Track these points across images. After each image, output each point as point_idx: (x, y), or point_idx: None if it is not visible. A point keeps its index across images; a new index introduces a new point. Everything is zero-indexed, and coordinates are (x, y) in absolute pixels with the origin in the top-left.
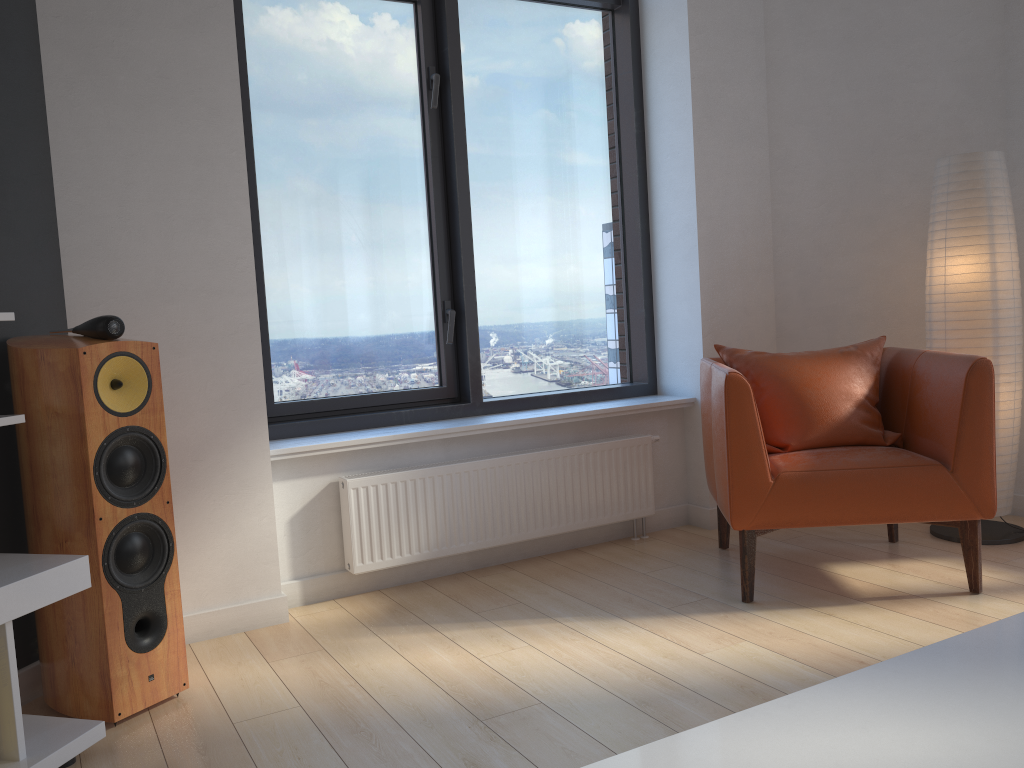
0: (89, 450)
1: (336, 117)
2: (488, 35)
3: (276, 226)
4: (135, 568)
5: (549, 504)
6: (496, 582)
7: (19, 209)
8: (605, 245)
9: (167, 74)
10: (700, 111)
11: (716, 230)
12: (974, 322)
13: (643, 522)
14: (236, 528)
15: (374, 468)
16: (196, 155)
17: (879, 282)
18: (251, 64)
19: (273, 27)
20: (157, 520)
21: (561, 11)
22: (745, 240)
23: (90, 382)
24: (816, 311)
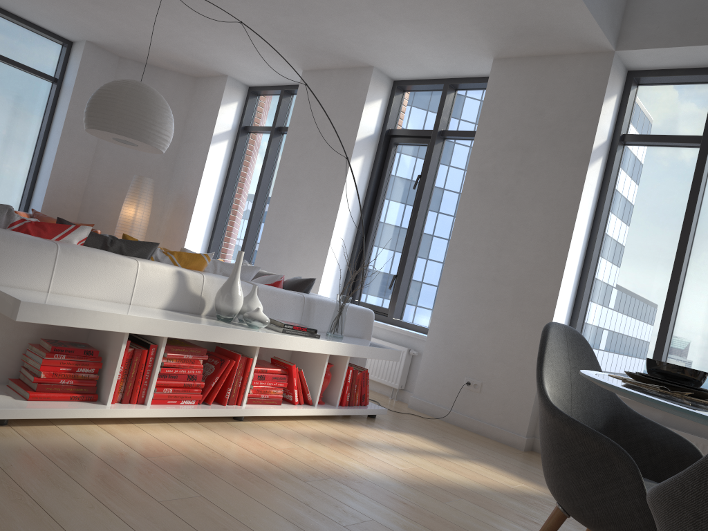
0: None
1: None
2: None
3: None
4: None
5: None
6: None
7: None
8: (20, 166)
9: None
10: (66, 131)
11: (60, 174)
12: (125, 228)
13: None
14: None
15: None
16: None
17: (118, 212)
18: None
19: None
20: None
21: (28, 76)
22: (73, 181)
23: None
24: (94, 215)
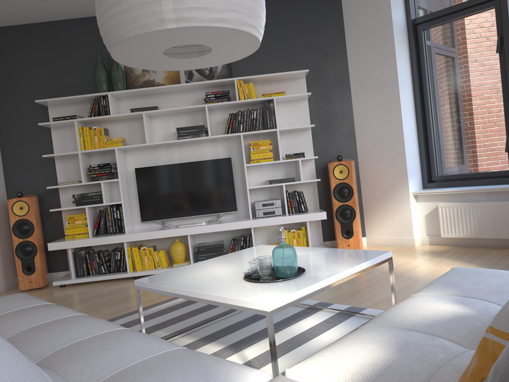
0: (331, 187)
1: (460, 67)
2: None
3: (438, 113)
4: (345, 218)
5: None
6: (492, 252)
7: (342, 126)
8: None
9: (378, 80)
10: None
11: None
12: None
13: None
14: (399, 214)
15: (456, 201)
16: (386, 101)
17: None
18: (428, 58)
19: (435, 42)
20: (350, 206)
21: None
22: None
23: (331, 171)
24: None
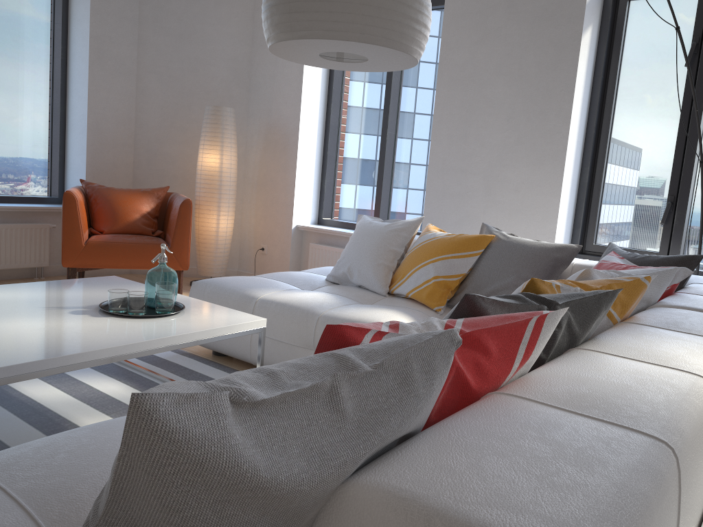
0: None
1: None
2: None
3: None
4: None
5: None
6: None
7: None
8: (39, 117)
9: None
10: (94, 55)
11: (99, 120)
12: (211, 185)
13: (42, 270)
14: None
15: None
16: None
17: (186, 161)
18: None
19: None
20: None
21: None
22: (117, 128)
23: None
24: (154, 171)
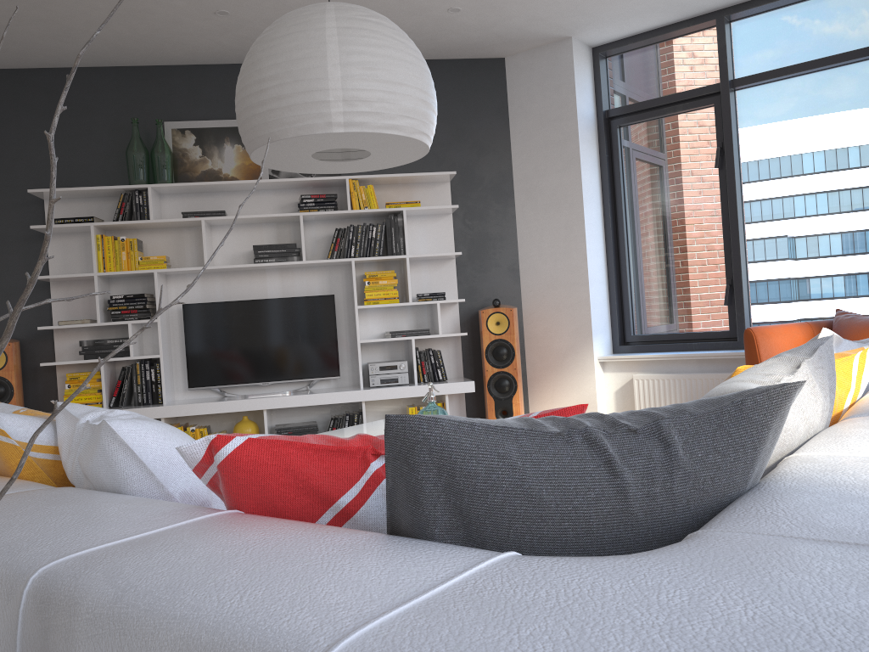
0: (483, 346)
1: (667, 183)
2: (765, 109)
3: (636, 245)
4: (501, 391)
5: None
6: None
7: (501, 257)
8: (867, 232)
9: (554, 193)
10: None
11: None
12: None
13: None
14: (579, 389)
15: (657, 371)
16: (565, 225)
17: None
18: (625, 166)
19: (635, 145)
20: (510, 375)
21: (826, 74)
22: None
23: (484, 322)
24: None
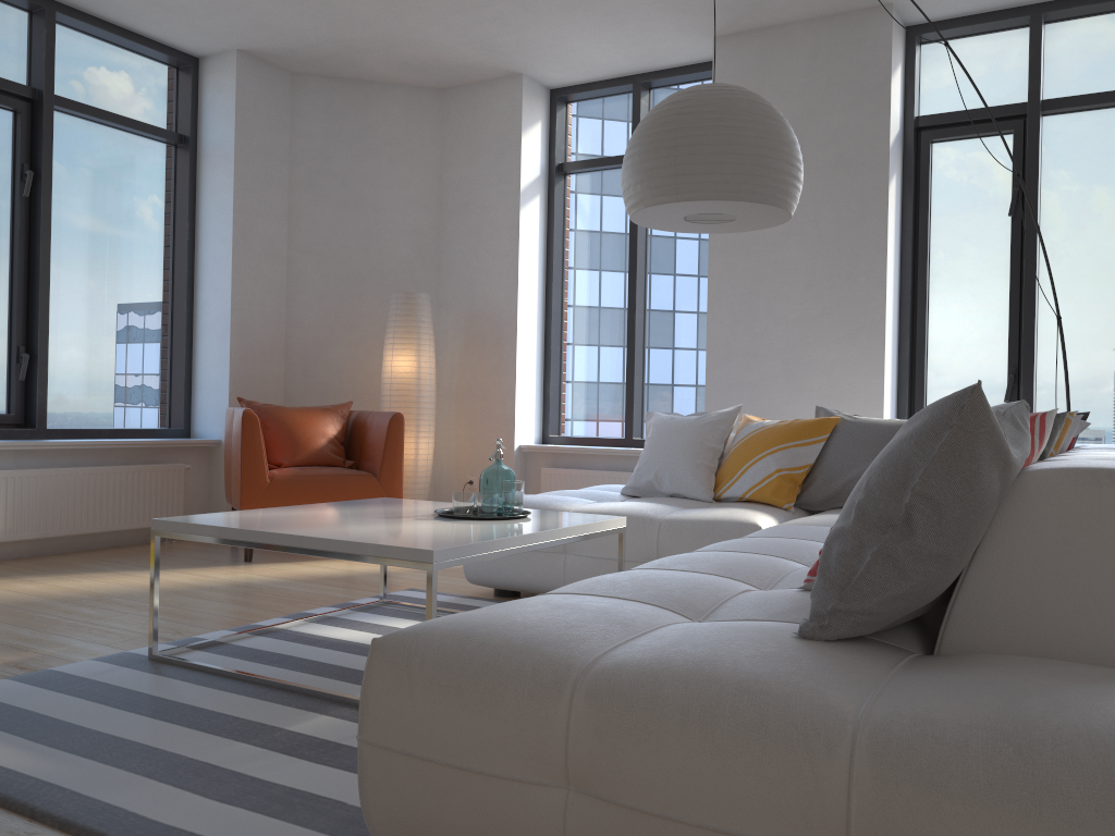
0: None
1: None
2: (74, 147)
3: None
4: None
5: (100, 508)
6: (55, 560)
7: None
8: (157, 320)
9: None
10: (239, 234)
11: (245, 319)
12: (407, 397)
13: None
14: None
15: None
16: None
17: (356, 369)
18: None
19: None
20: None
21: (135, 139)
22: (266, 329)
23: None
24: (313, 385)
